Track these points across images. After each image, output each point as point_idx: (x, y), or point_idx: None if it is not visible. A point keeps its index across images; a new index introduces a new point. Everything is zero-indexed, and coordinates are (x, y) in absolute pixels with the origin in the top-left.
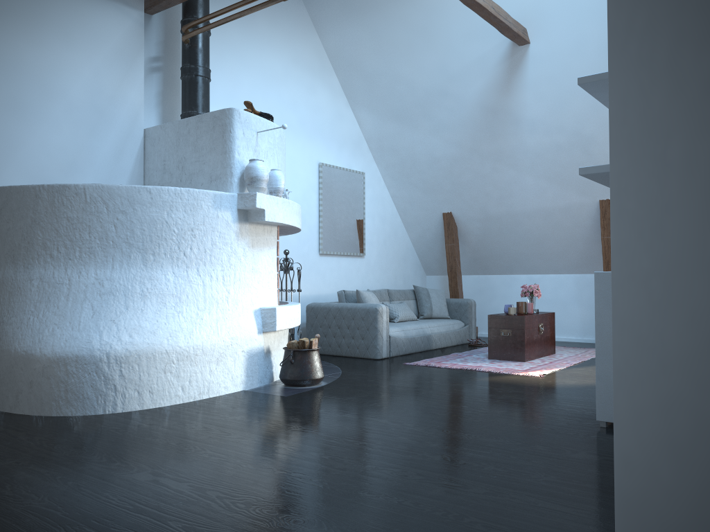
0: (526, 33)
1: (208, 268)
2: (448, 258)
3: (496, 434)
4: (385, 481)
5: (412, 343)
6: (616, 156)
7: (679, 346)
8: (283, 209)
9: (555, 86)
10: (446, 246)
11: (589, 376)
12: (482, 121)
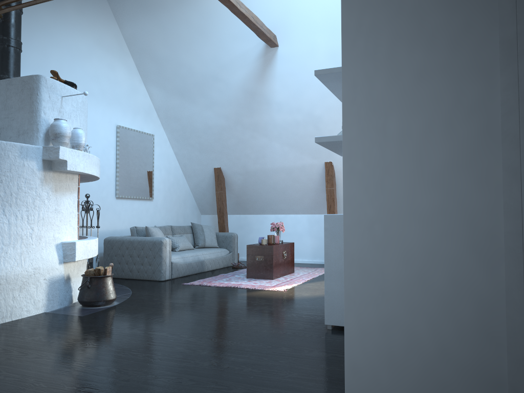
0: (276, 39)
1: (13, 209)
2: (217, 202)
3: (253, 340)
4: (162, 388)
5: (190, 267)
6: (347, 128)
7: (395, 278)
8: (83, 161)
9: (295, 79)
10: (216, 193)
11: (318, 289)
12: (244, 101)
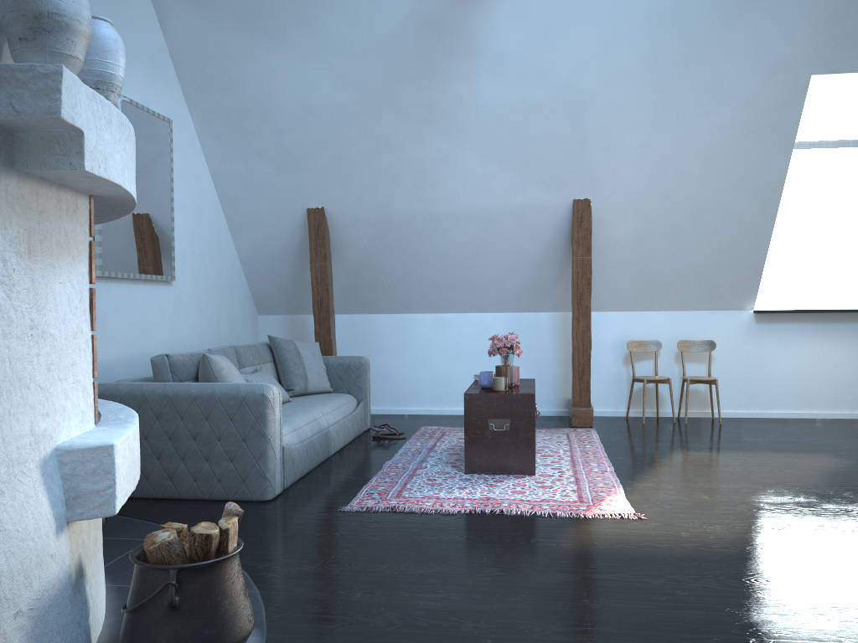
0: None
1: None
2: (315, 287)
3: None
4: None
5: (311, 452)
6: None
7: None
8: (120, 145)
9: None
10: (313, 267)
11: (704, 505)
12: (413, 46)
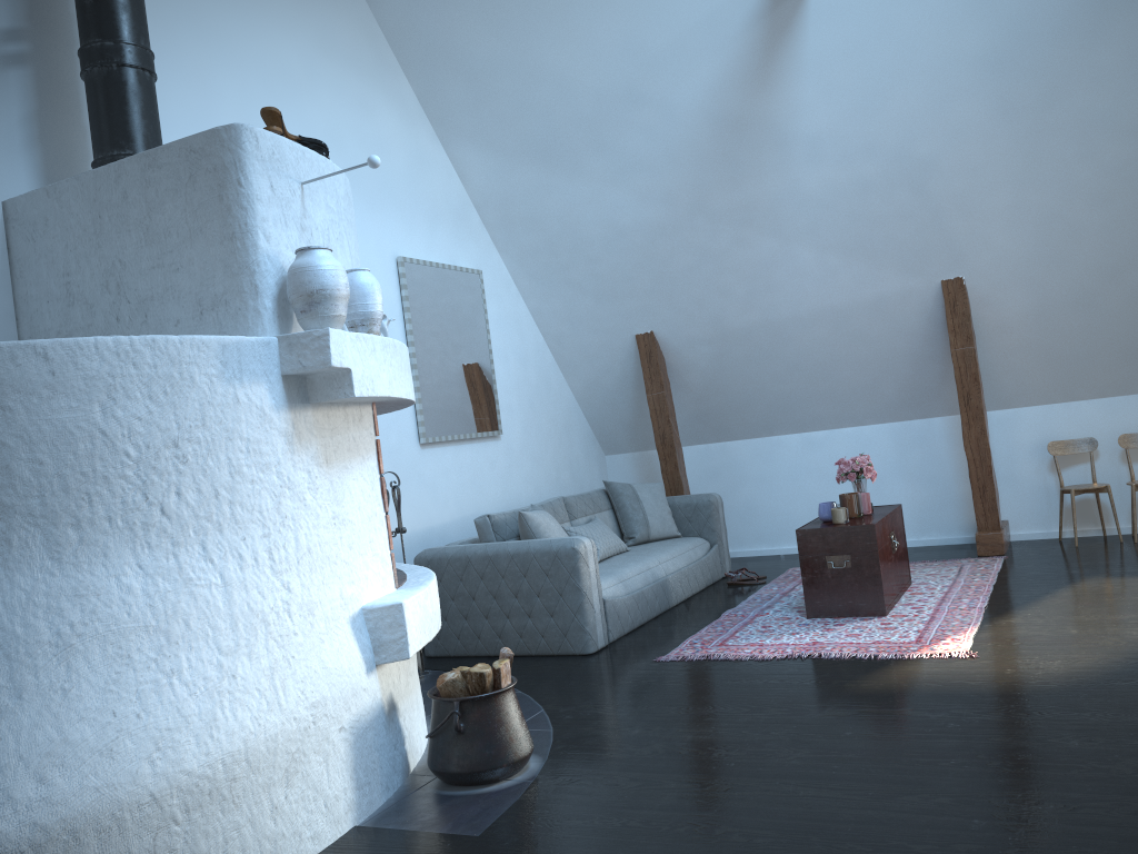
0: None
1: (230, 537)
2: (655, 420)
3: None
4: None
5: (642, 603)
6: None
7: None
8: (386, 363)
9: (860, 64)
10: (650, 398)
11: (1062, 640)
12: (714, 148)
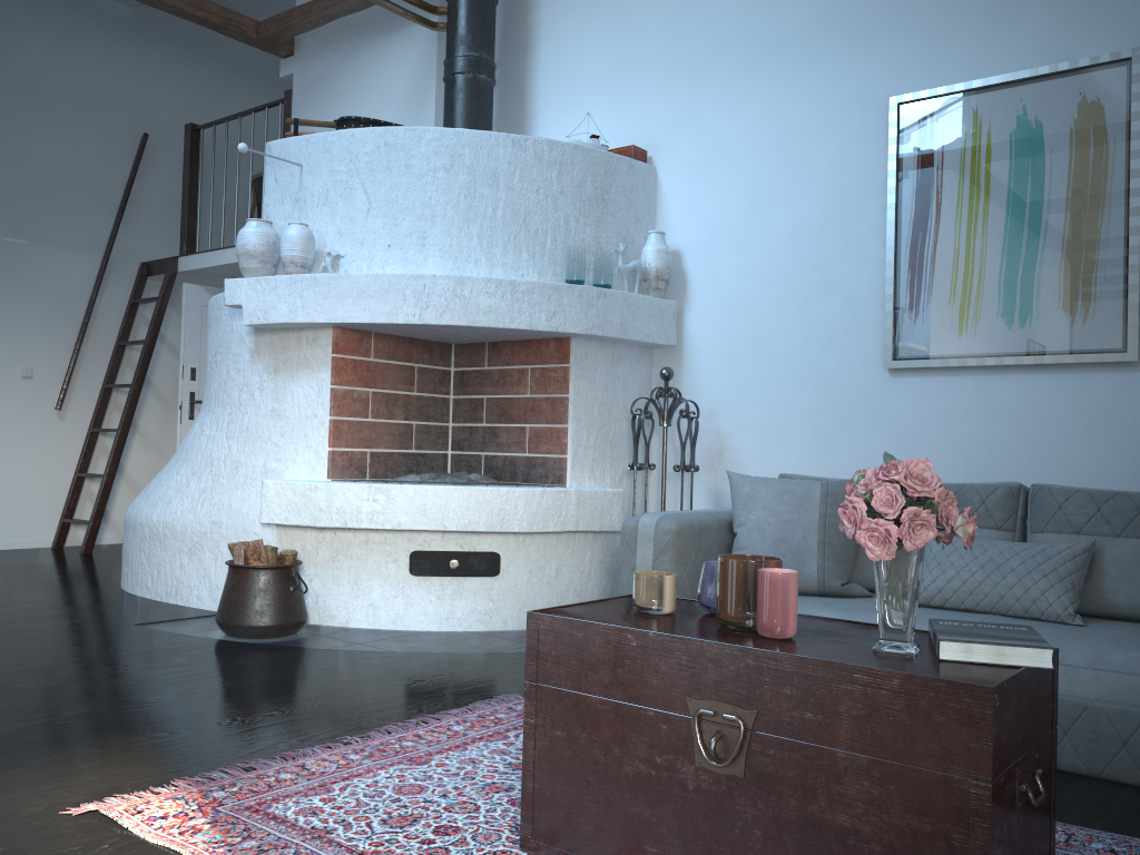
0: None
1: (219, 411)
2: None
3: None
4: None
5: None
6: None
7: None
8: (293, 296)
9: None
10: None
11: None
12: None
